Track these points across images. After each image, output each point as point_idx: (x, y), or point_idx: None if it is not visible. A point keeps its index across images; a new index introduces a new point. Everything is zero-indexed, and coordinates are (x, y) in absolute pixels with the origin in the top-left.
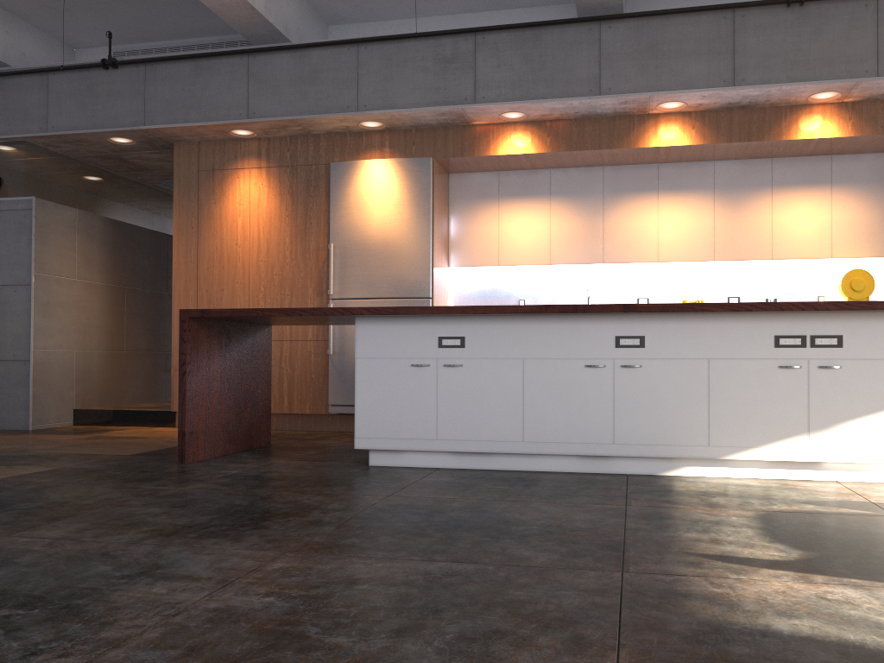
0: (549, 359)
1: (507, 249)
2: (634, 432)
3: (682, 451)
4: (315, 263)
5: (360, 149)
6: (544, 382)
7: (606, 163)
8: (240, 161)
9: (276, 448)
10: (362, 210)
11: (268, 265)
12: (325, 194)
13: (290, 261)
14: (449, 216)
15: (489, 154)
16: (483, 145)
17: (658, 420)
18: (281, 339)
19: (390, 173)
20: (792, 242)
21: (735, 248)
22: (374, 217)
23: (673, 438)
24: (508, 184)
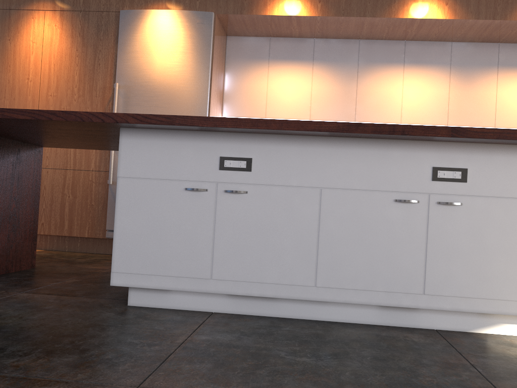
0: (352, 190)
1: (273, 104)
2: (448, 282)
3: (505, 306)
4: (101, 101)
5: (148, 1)
6: (344, 218)
7: (363, 36)
8: (36, 3)
9: (36, 273)
10: (147, 54)
11: (57, 100)
12: (114, 39)
13: (78, 97)
14: (225, 72)
15: (266, 13)
16: (260, 5)
17: (478, 269)
18: (65, 168)
19: (175, 23)
20: (511, 114)
21: (465, 116)
22: (158, 62)
23: (495, 291)
24: (277, 48)
